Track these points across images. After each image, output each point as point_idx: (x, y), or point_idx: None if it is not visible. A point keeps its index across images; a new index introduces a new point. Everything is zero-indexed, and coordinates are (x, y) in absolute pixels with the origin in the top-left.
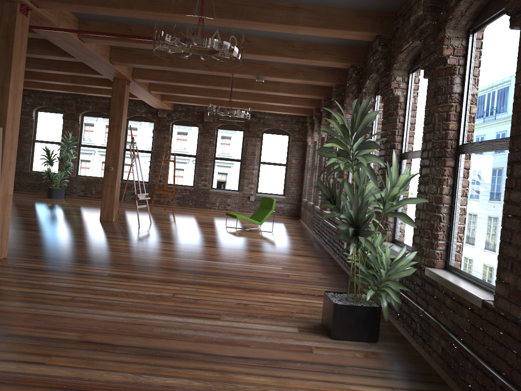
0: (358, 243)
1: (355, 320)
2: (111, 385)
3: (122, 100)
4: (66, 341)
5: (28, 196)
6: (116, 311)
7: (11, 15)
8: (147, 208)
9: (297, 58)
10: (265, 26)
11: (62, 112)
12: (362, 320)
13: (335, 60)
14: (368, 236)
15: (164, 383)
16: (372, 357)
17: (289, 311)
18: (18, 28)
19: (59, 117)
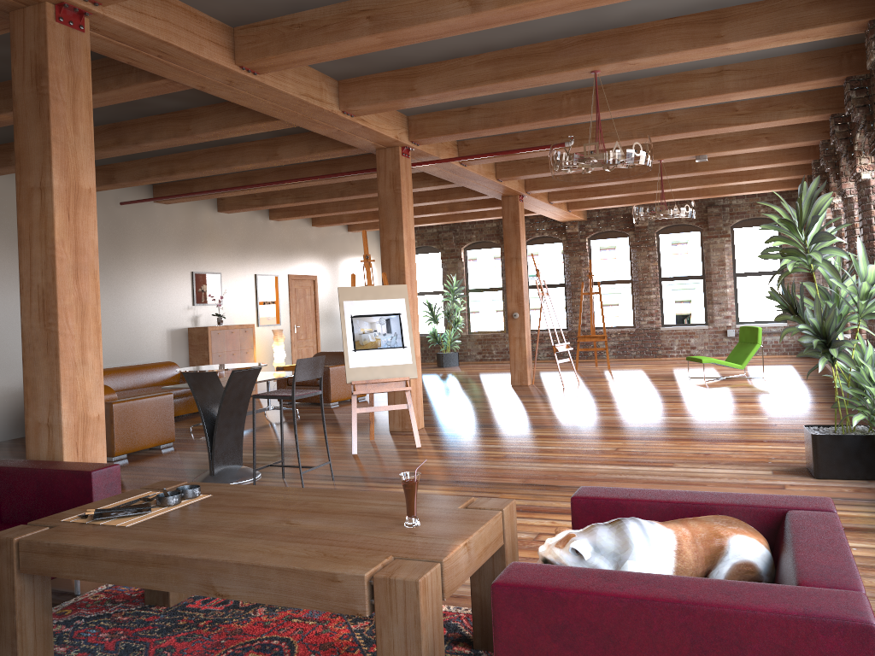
0: (833, 358)
1: (843, 453)
2: (561, 509)
3: (517, 222)
4: (511, 484)
5: None
6: (554, 463)
7: (395, 161)
8: (570, 366)
9: (744, 124)
10: (684, 103)
11: (439, 250)
12: (853, 453)
13: (803, 114)
14: (843, 348)
15: None
16: (864, 491)
17: (764, 458)
18: (402, 173)
19: (436, 258)
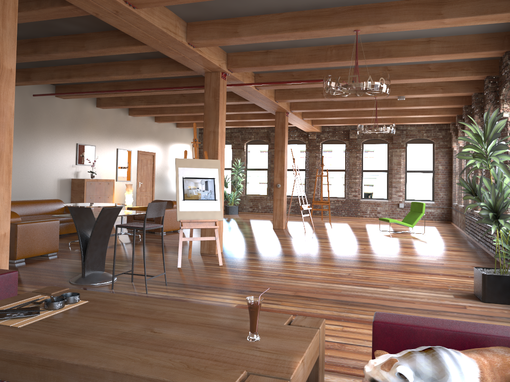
0: (499, 225)
1: (502, 287)
2: (324, 315)
3: (284, 128)
4: (286, 295)
5: None
6: (311, 282)
7: (216, 81)
8: (306, 218)
9: (434, 77)
10: (404, 59)
11: (231, 143)
12: (508, 287)
13: (470, 74)
14: (507, 219)
15: (358, 317)
16: None
17: (445, 286)
18: (221, 89)
19: (229, 148)
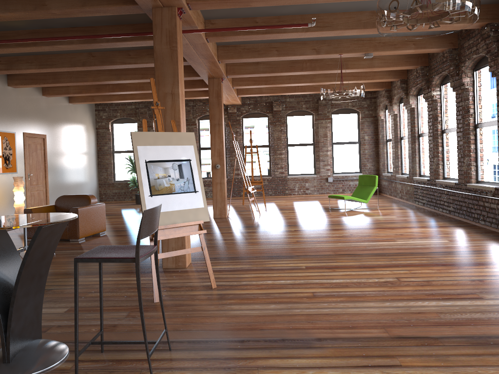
0: None
1: None
2: None
3: (220, 97)
4: (381, 339)
5: (119, 205)
6: (374, 302)
7: (171, 20)
8: (234, 202)
9: None
10: None
11: (136, 121)
12: None
13: None
14: None
15: None
16: None
17: None
18: (178, 32)
19: (133, 126)
